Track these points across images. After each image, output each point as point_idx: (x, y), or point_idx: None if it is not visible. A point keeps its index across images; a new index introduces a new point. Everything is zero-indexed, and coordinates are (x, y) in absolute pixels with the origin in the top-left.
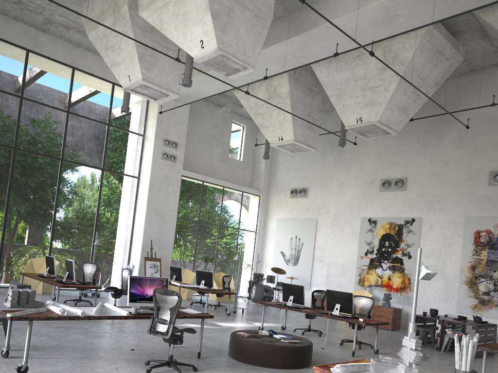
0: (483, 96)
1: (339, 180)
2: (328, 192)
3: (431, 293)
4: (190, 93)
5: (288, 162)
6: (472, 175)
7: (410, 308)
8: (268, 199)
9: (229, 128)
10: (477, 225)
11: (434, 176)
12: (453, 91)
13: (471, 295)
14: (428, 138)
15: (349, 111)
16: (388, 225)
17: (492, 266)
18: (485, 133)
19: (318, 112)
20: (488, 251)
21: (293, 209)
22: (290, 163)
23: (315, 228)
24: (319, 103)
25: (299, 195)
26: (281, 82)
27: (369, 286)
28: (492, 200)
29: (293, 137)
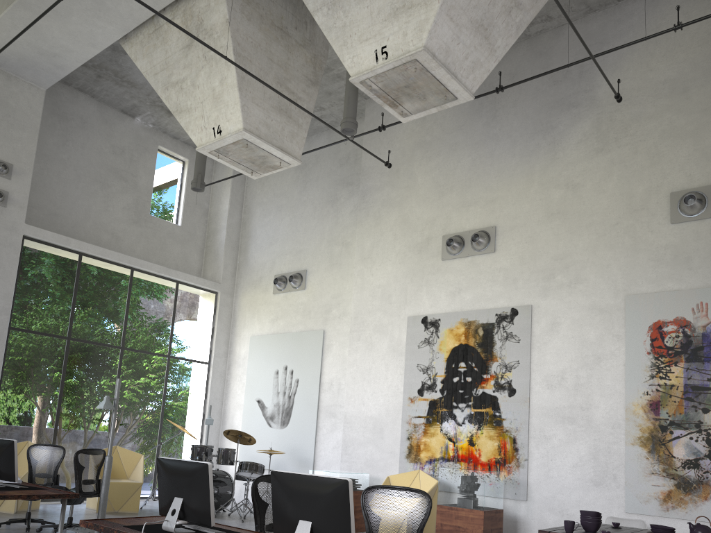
0: (640, 45)
1: (363, 247)
2: (344, 274)
3: (565, 470)
4: (33, 55)
5: (269, 226)
6: (633, 206)
7: (520, 507)
8: (234, 300)
9: (150, 160)
10: (654, 311)
11: (552, 216)
12: (578, 44)
13: (657, 469)
14: (534, 143)
15: (358, 37)
16: (463, 328)
17: (699, 401)
18: (653, 117)
19: (303, 84)
20: (685, 367)
21: (280, 314)
22: (274, 227)
23: (322, 348)
24: (306, 66)
25: (291, 286)
26: (211, 2)
27: (431, 461)
28: (684, 253)
29: (242, 122)
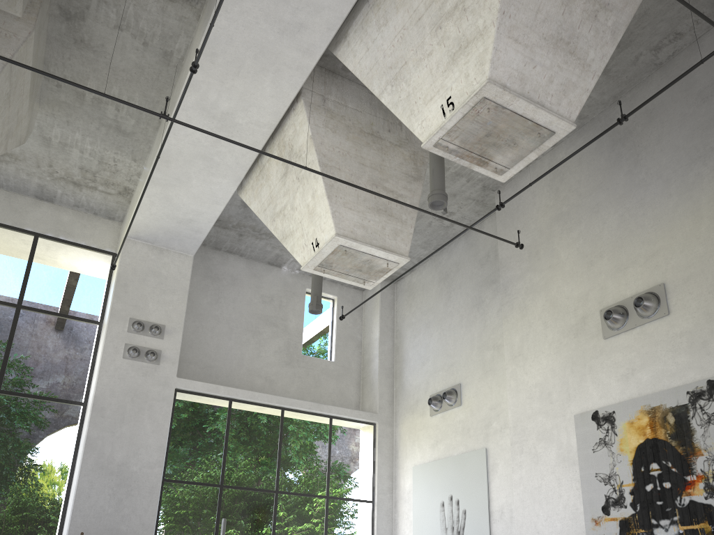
0: None
1: (512, 345)
2: (500, 380)
3: None
4: (174, 225)
5: (420, 345)
6: None
7: None
8: (394, 430)
9: (299, 303)
10: None
11: None
12: None
13: None
14: (693, 174)
15: (422, 100)
16: (646, 417)
17: None
18: None
19: (403, 181)
20: None
21: (439, 437)
22: (424, 346)
23: (486, 470)
24: (405, 164)
25: (447, 404)
26: (297, 126)
27: None
28: None
29: (334, 227)
